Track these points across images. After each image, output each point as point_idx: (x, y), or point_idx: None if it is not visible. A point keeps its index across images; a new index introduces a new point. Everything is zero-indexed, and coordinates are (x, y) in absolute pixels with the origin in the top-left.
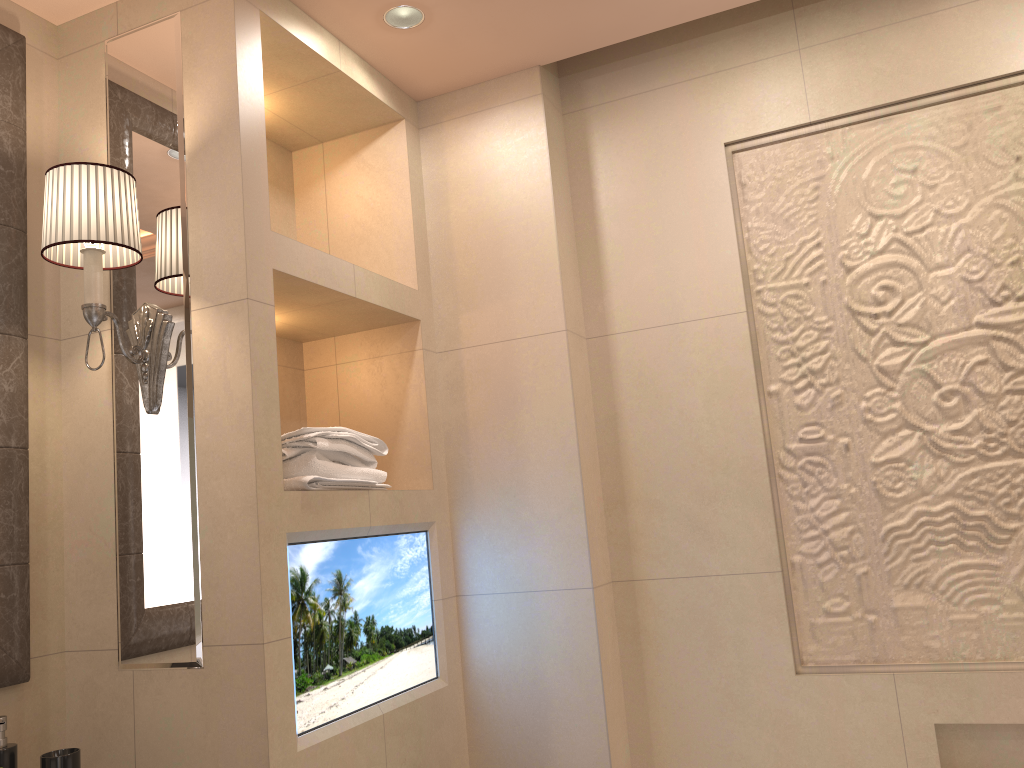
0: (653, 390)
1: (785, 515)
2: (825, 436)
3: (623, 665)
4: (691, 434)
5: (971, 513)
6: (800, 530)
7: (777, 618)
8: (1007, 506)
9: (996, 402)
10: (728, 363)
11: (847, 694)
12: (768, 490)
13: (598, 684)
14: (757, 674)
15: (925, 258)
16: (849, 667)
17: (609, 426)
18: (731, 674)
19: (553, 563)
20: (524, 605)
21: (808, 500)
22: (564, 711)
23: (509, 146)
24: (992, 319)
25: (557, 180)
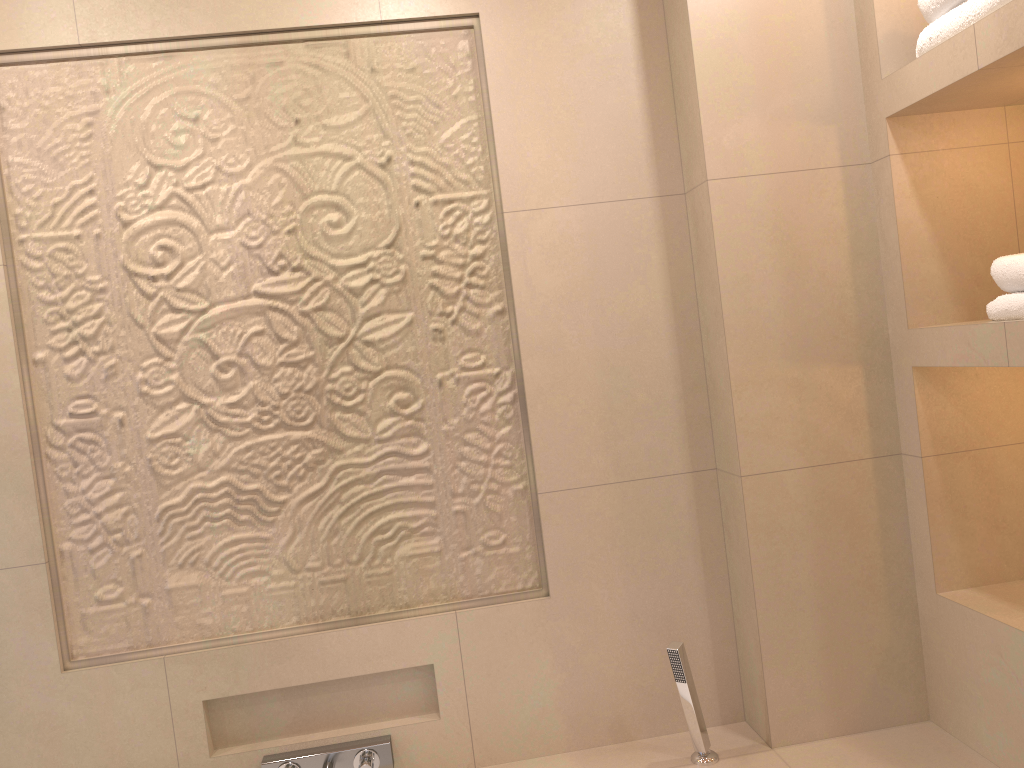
0: None
1: (54, 499)
2: (99, 410)
3: None
4: None
5: (245, 487)
6: (71, 515)
7: (42, 614)
8: (278, 479)
9: (271, 374)
10: None
11: (117, 685)
12: (31, 473)
13: None
14: (19, 678)
15: (206, 218)
16: (121, 656)
17: None
18: None
19: None
20: None
21: (80, 481)
22: None
23: None
24: (269, 289)
25: None
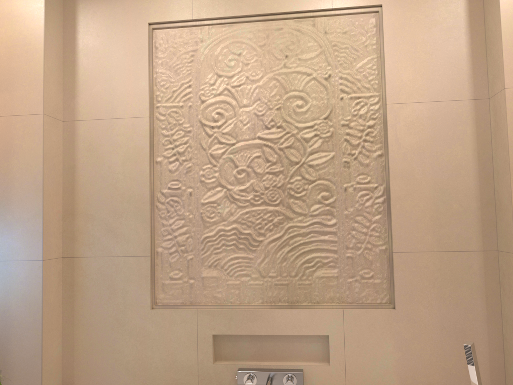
0: (96, 154)
1: (157, 227)
2: (181, 187)
3: (63, 303)
4: (113, 180)
5: (243, 231)
6: (163, 235)
7: (145, 280)
8: (259, 229)
9: (261, 177)
10: (136, 143)
11: (174, 319)
12: (149, 213)
13: (40, 313)
14: (132, 309)
15: (239, 100)
16: (178, 306)
17: (70, 171)
18: (119, 308)
19: (22, 245)
20: (3, 268)
21: (169, 220)
22: (19, 328)
23: (22, 1)
24: (265, 136)
25: (50, 27)
